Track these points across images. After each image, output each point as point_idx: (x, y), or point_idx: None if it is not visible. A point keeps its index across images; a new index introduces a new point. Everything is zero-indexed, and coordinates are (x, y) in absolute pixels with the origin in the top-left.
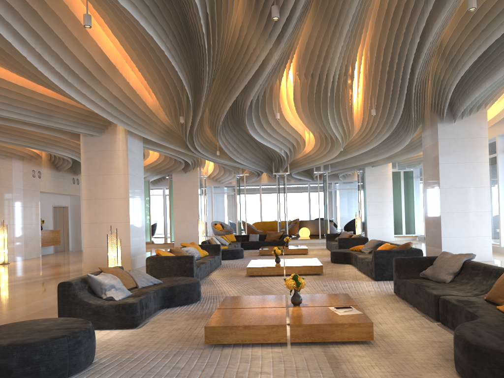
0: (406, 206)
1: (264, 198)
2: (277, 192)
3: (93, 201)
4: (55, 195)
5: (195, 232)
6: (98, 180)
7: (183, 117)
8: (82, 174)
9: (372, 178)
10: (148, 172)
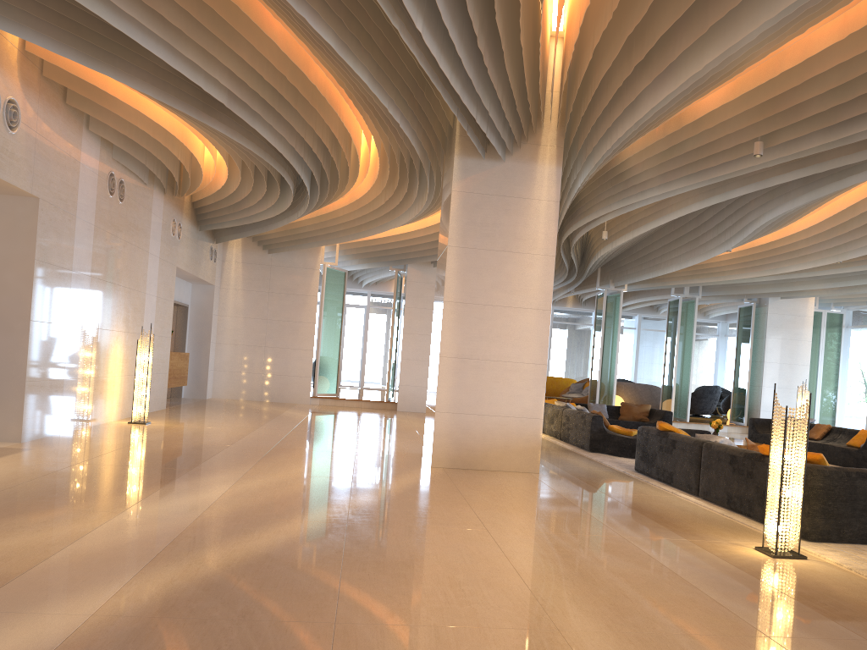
0: (824, 377)
1: None
2: (602, 325)
3: (468, 308)
4: (177, 278)
5: None
6: (484, 261)
7: (762, 145)
8: (450, 243)
9: (779, 320)
10: (349, 254)
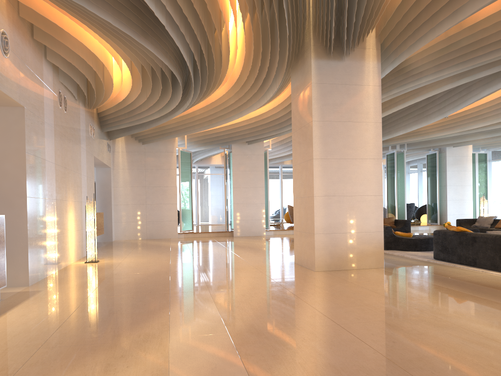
0: (479, 191)
1: (284, 181)
2: None
3: (330, 162)
4: None
5: (260, 218)
6: (337, 129)
7: None
8: (314, 119)
9: (453, 160)
10: (193, 141)
